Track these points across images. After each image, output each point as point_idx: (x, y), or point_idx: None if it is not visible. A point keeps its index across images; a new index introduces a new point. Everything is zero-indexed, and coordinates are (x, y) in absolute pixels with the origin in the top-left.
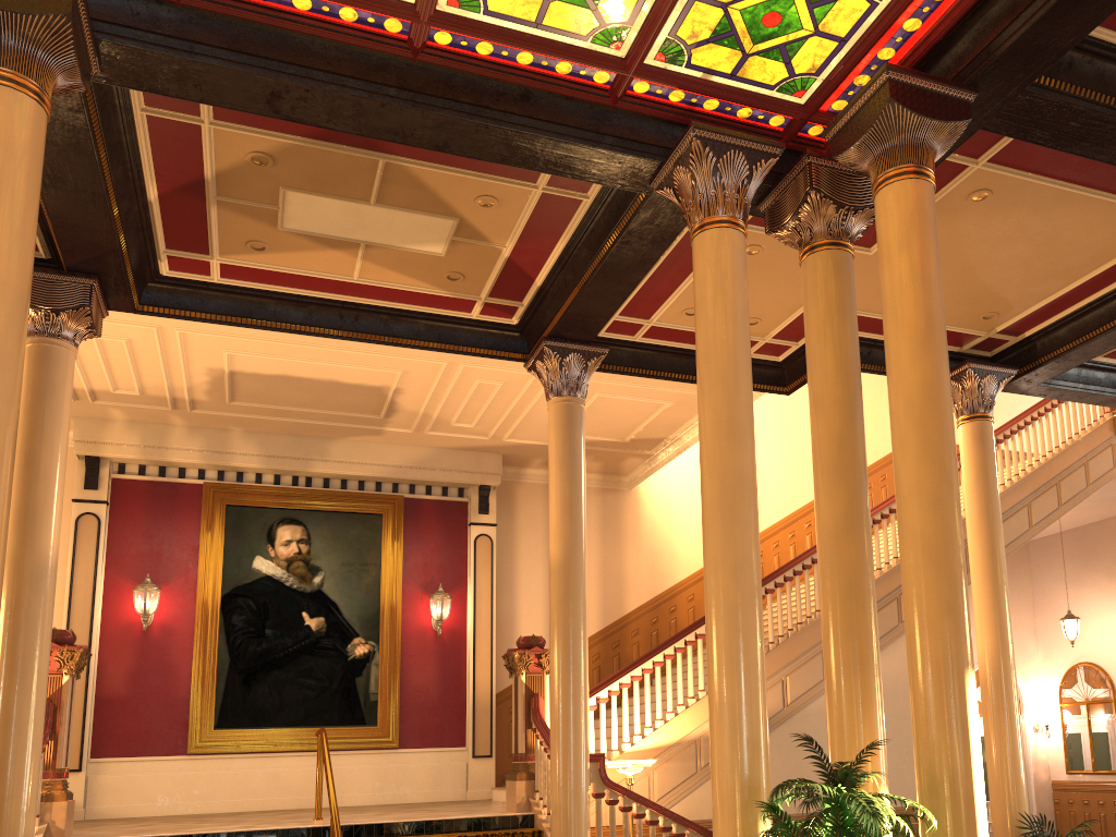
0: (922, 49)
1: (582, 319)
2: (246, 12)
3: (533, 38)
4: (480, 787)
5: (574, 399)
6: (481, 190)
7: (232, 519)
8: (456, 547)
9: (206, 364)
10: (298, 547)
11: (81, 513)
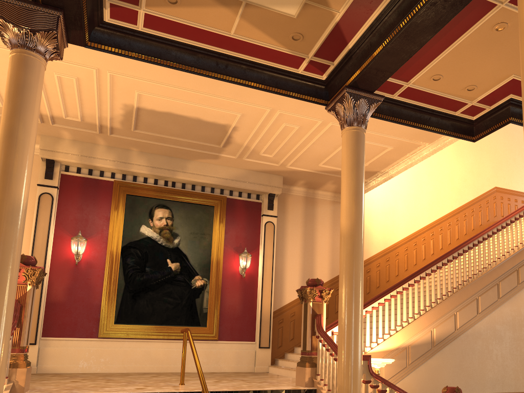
0: None
1: (375, 73)
2: None
3: None
4: (262, 365)
5: (360, 128)
6: None
7: (129, 203)
8: (254, 228)
9: (123, 101)
10: (166, 222)
11: (42, 193)
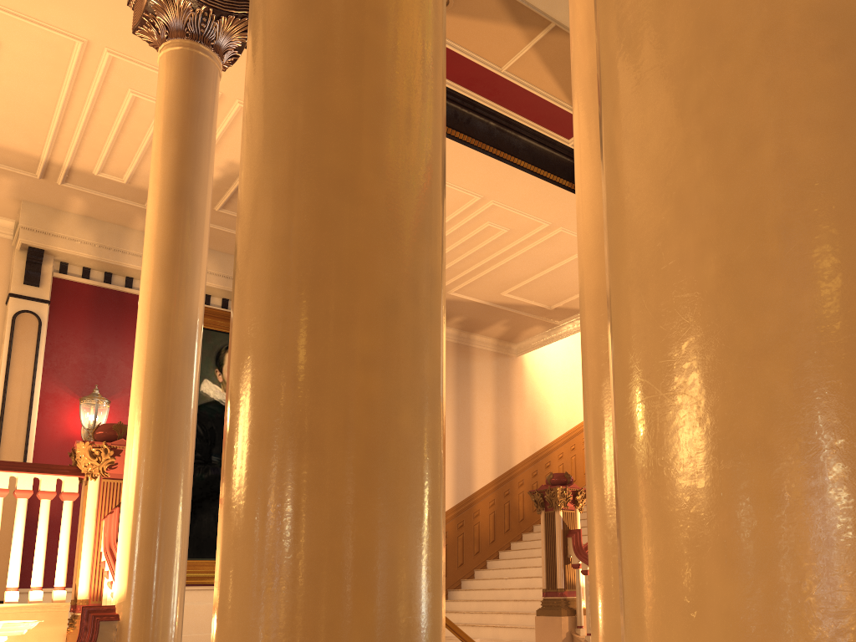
0: None
1: None
2: None
3: None
4: None
5: None
6: None
7: None
8: None
9: (232, 156)
10: None
11: (19, 311)
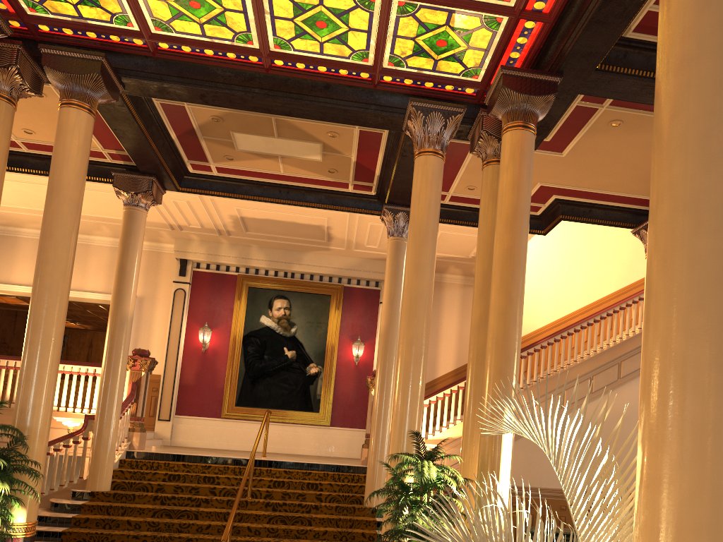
0: (532, 52)
1: (401, 194)
2: (185, 58)
3: (321, 60)
4: None
5: (401, 238)
6: (327, 129)
7: (251, 294)
8: (371, 316)
9: (228, 213)
10: (284, 311)
11: (176, 289)
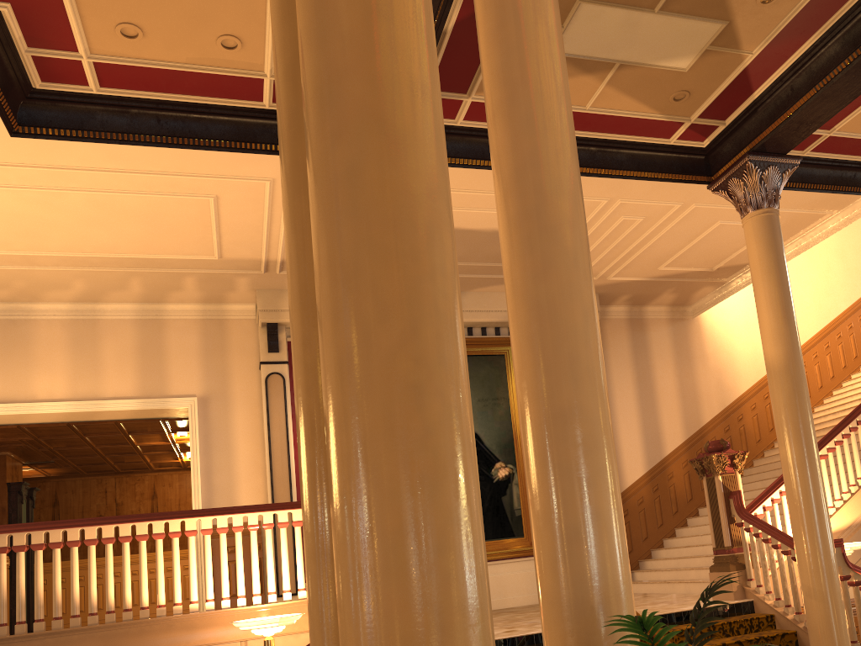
0: None
1: (796, 127)
2: None
3: None
4: None
5: (773, 210)
6: None
7: None
8: None
9: None
10: None
11: (268, 374)
